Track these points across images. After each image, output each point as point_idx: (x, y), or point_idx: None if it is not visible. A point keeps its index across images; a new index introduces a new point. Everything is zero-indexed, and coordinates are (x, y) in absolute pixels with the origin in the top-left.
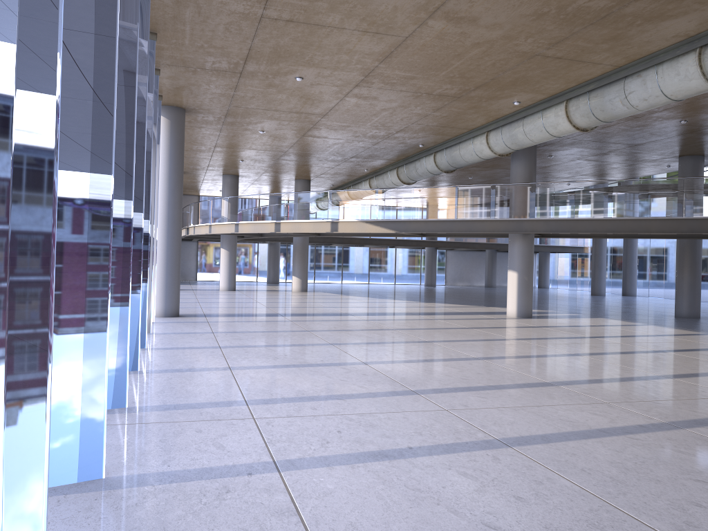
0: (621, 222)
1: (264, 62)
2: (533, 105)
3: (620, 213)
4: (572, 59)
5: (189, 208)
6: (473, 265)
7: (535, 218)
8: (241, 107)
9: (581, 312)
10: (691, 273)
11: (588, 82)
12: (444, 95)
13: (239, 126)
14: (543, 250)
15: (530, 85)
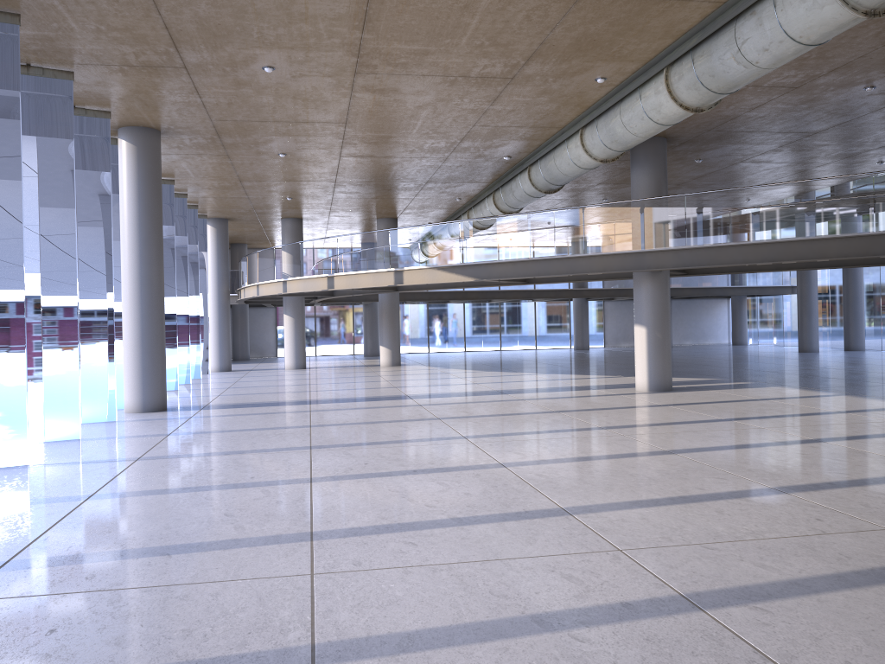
0: (784, 246)
1: (202, 47)
2: (626, 81)
3: (781, 232)
4: None
5: (240, 265)
6: None
7: (661, 249)
8: (228, 120)
9: (756, 379)
10: None
11: (687, 35)
12: (489, 76)
13: (248, 149)
14: (733, 294)
15: (604, 48)
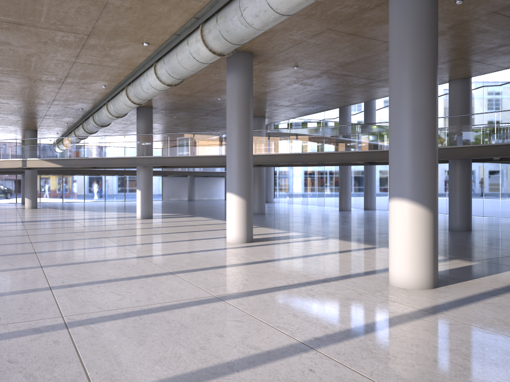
0: (189, 158)
1: None
2: (115, 88)
3: (188, 153)
4: (100, 65)
5: None
6: (182, 186)
7: (143, 156)
8: None
9: (197, 214)
10: (258, 187)
11: (128, 77)
12: (51, 80)
13: None
14: (221, 175)
15: (97, 77)
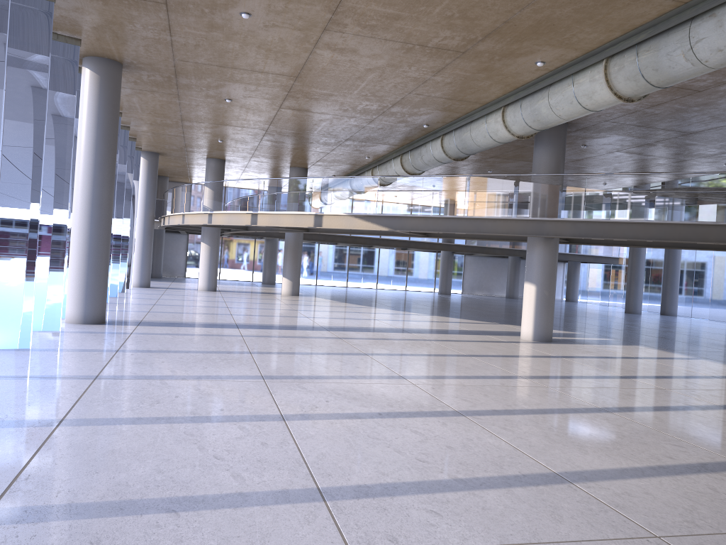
0: (671, 228)
1: None
2: (562, 67)
3: (670, 215)
4: None
5: (166, 195)
6: (494, 273)
7: (560, 219)
8: (189, 62)
9: (613, 336)
10: None
11: (637, 30)
12: (444, 48)
13: (198, 91)
14: (573, 259)
15: (558, 34)
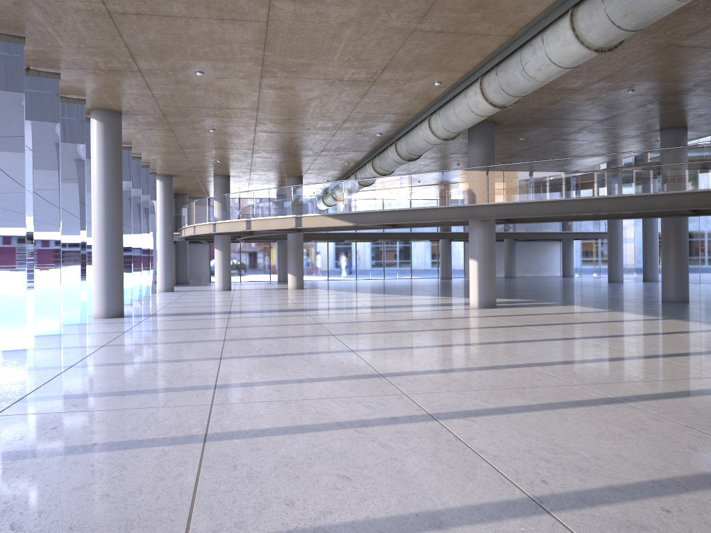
0: (571, 203)
1: (152, 59)
2: (456, 84)
3: (570, 193)
4: (456, 32)
5: (181, 210)
6: None
7: (486, 203)
8: (171, 106)
9: (561, 300)
10: (676, 254)
11: (491, 56)
12: (357, 80)
13: (186, 126)
14: (561, 237)
15: (435, 63)
